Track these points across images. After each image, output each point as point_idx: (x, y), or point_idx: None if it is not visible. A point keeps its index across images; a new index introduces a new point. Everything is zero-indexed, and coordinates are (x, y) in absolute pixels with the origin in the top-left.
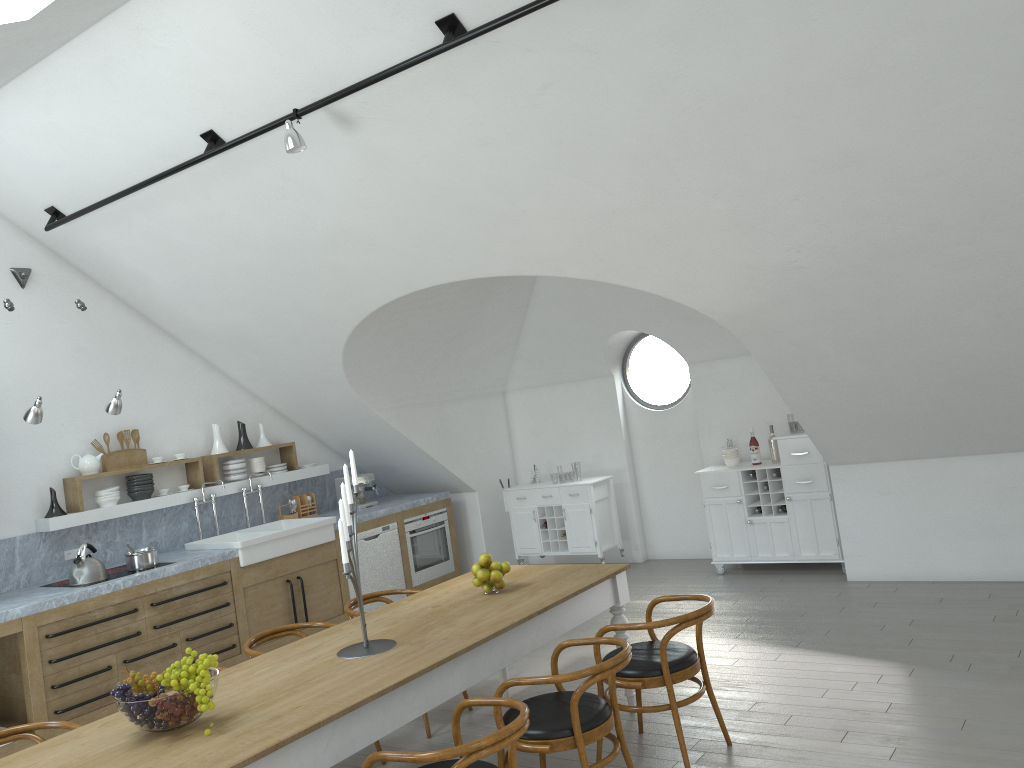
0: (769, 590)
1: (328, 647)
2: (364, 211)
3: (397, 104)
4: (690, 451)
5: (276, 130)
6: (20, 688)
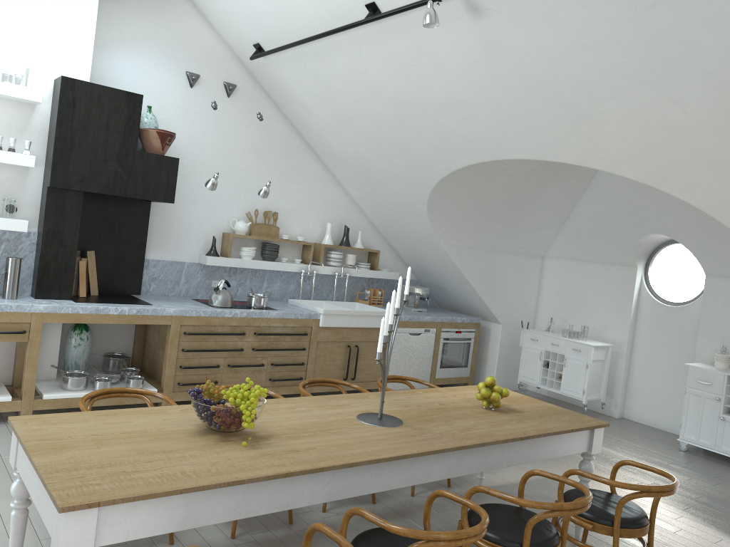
0: (723, 479)
1: (353, 408)
2: (471, 88)
3: (520, 1)
4: (685, 345)
5: (420, 9)
6: (162, 360)
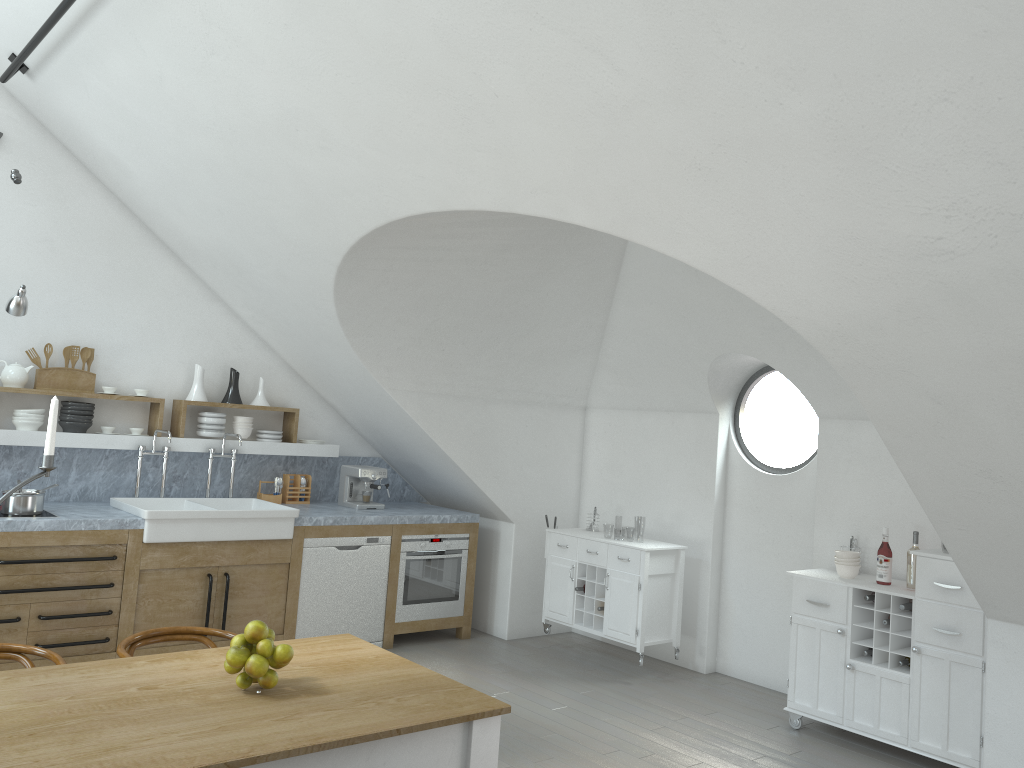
0: None
1: None
2: (303, 81)
3: None
4: (800, 540)
5: None
6: None
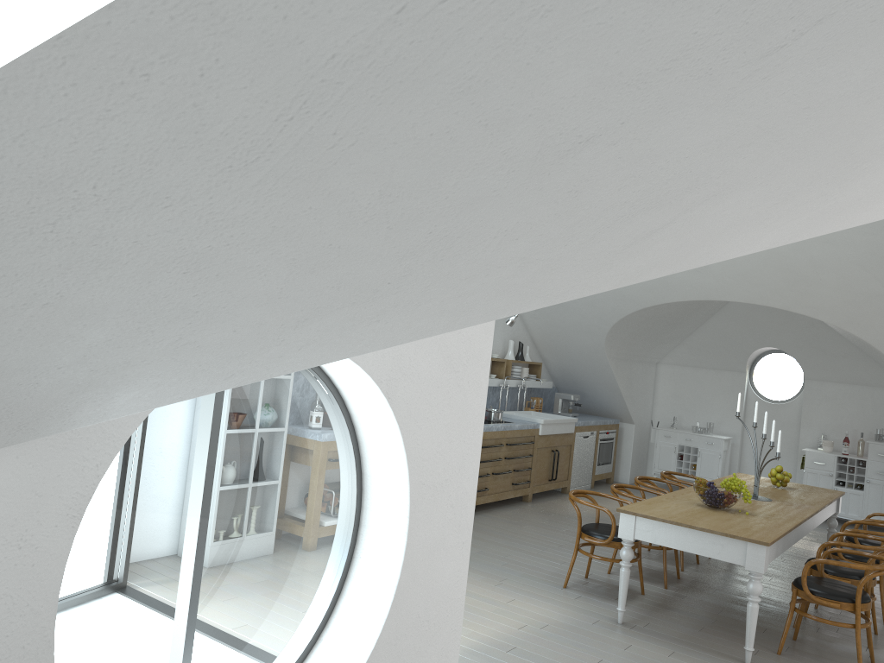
0: None
1: None
2: None
3: None
4: (788, 435)
5: None
6: None
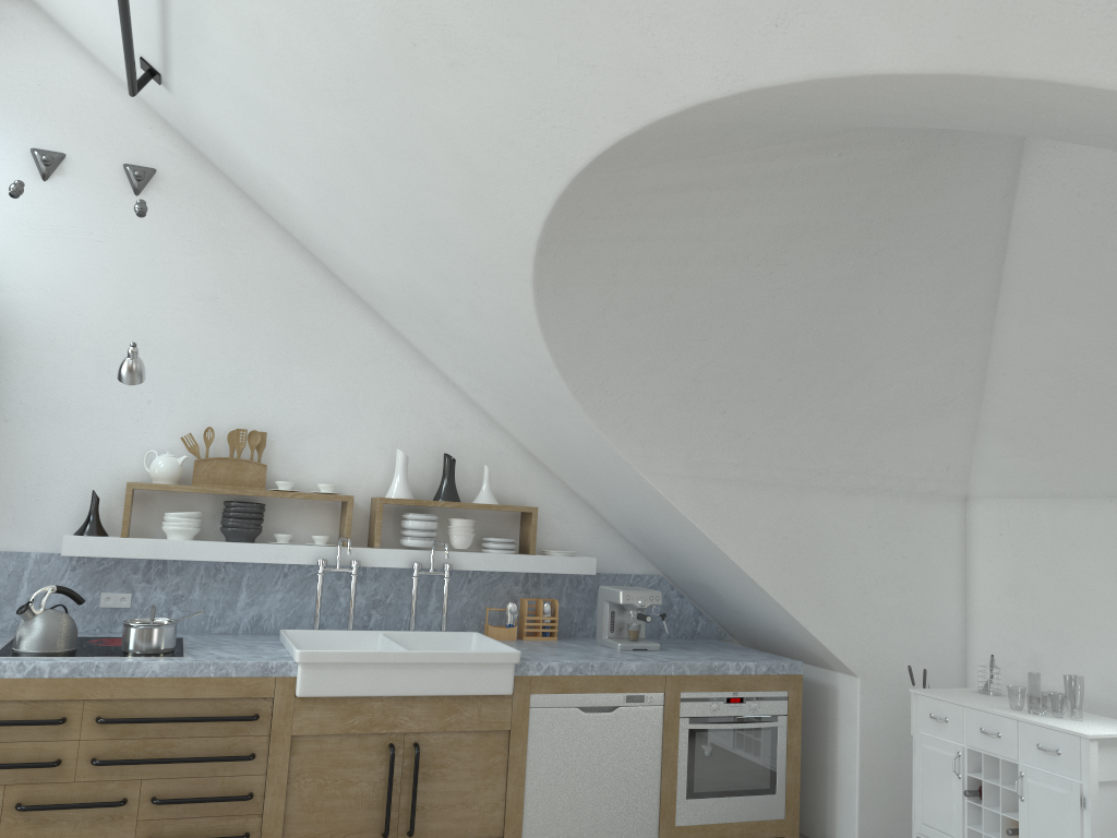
0: None
1: None
2: None
3: None
4: None
5: None
6: None
